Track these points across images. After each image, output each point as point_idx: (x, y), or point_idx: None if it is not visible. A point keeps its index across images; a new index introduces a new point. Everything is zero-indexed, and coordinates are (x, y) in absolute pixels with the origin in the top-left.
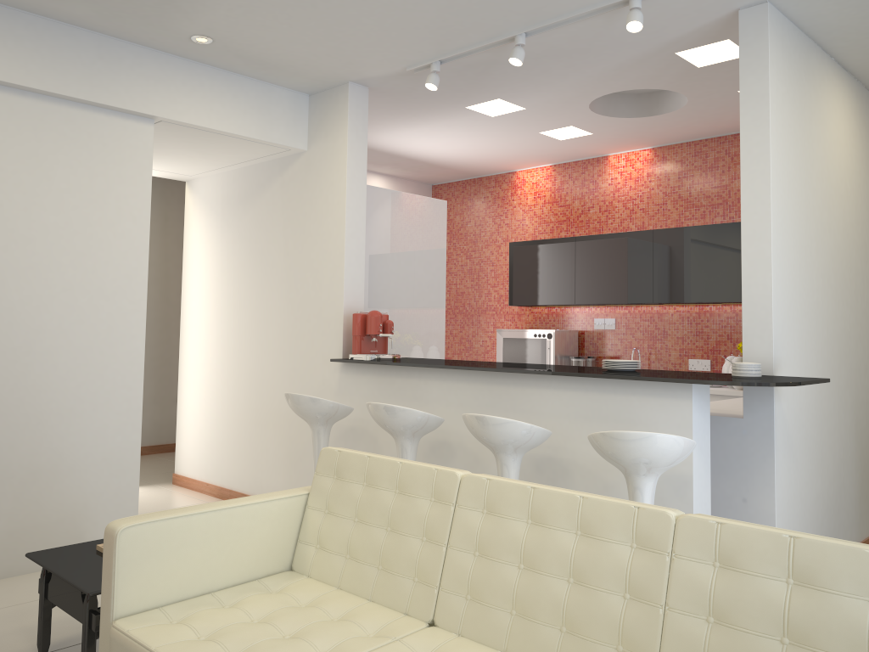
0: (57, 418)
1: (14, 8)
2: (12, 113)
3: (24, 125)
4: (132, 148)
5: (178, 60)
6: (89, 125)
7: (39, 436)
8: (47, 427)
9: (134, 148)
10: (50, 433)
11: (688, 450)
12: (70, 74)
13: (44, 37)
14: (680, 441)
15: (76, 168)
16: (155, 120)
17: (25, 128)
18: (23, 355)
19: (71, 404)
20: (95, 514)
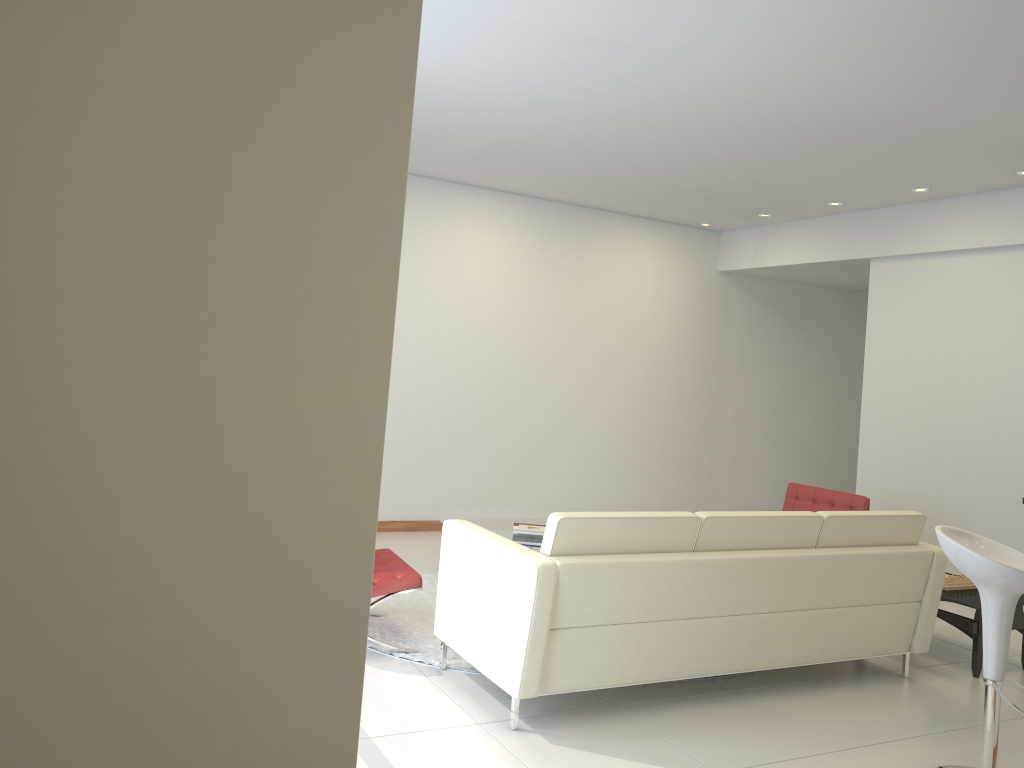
0: None
1: None
2: None
3: None
4: None
5: None
6: None
7: None
8: None
9: None
10: None
11: (966, 559)
12: None
13: None
14: (946, 543)
15: None
16: None
17: None
18: None
19: None
20: None
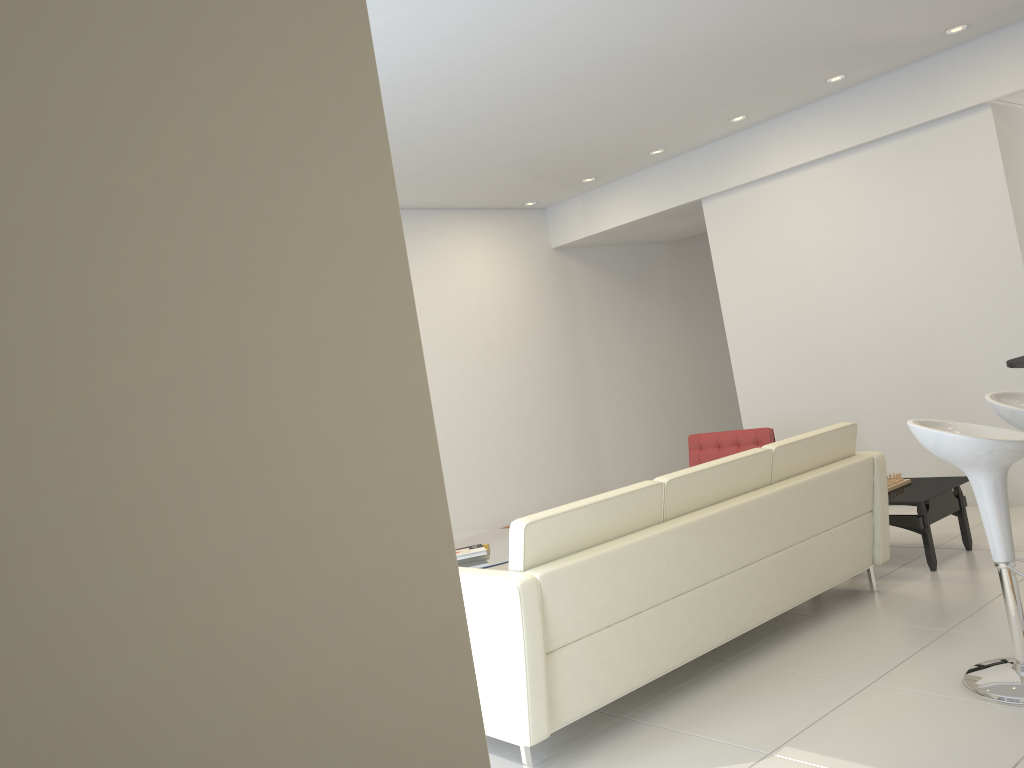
0: (967, 386)
1: (852, 88)
2: (877, 160)
3: (887, 165)
4: (975, 140)
5: (988, 38)
6: (933, 139)
7: (956, 400)
8: (961, 393)
9: (976, 139)
10: (964, 397)
11: (954, 444)
12: (899, 111)
13: (875, 95)
14: (929, 434)
15: (932, 180)
16: (991, 102)
17: (888, 167)
18: (929, 338)
19: (976, 373)
20: (1021, 466)
